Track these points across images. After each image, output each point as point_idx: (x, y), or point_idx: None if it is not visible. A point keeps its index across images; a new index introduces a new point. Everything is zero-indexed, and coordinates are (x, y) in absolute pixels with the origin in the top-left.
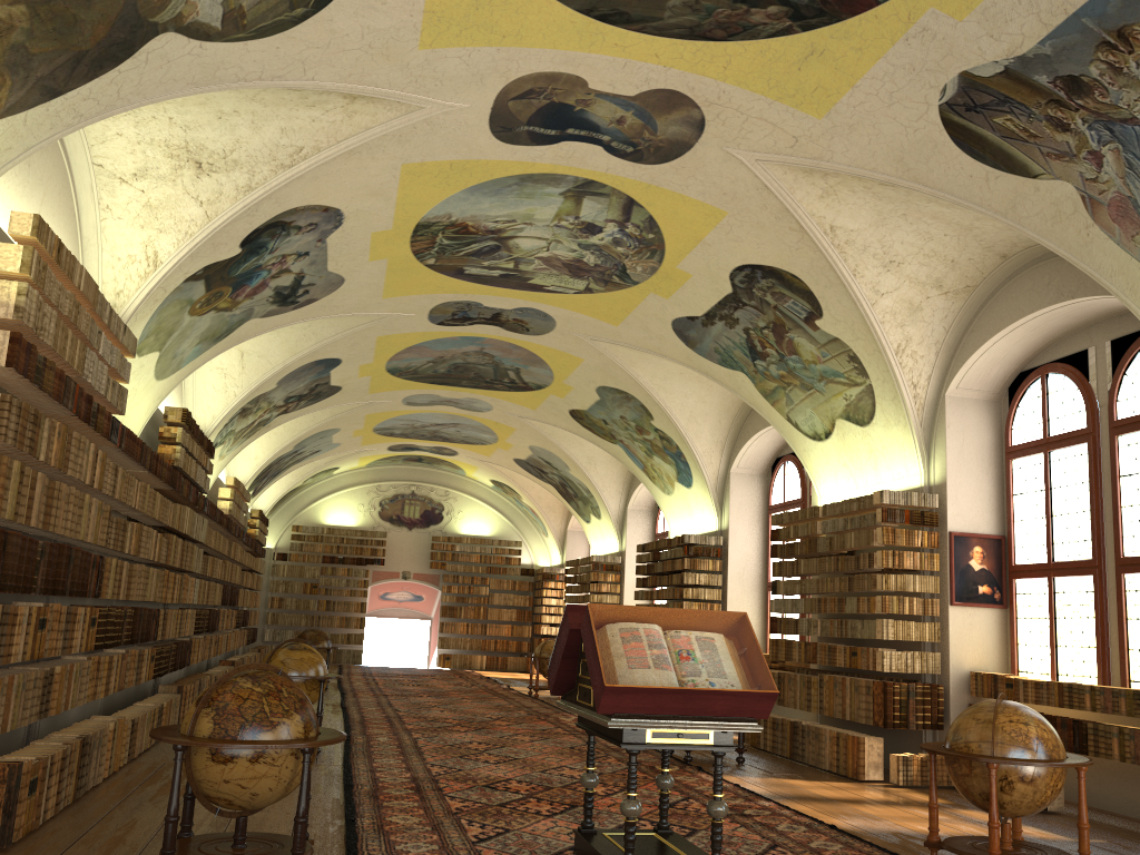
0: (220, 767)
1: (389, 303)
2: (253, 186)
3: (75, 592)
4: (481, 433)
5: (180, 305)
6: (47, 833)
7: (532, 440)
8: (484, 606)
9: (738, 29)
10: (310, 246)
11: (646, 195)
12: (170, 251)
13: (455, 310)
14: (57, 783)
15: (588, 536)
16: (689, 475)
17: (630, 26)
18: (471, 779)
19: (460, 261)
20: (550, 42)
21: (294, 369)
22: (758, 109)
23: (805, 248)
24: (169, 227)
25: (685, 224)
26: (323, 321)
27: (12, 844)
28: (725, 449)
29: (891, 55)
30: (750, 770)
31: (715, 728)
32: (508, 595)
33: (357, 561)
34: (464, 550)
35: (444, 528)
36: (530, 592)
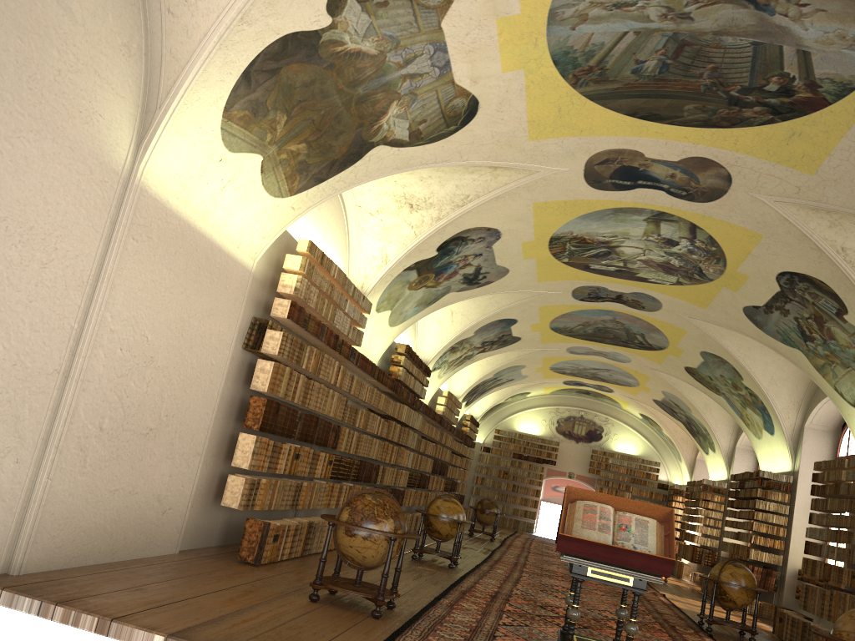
0: (348, 538)
1: (542, 285)
2: (440, 217)
3: (318, 443)
4: (626, 378)
5: (402, 284)
6: (280, 565)
7: (663, 386)
8: None
9: (737, 121)
10: (481, 250)
11: (703, 222)
12: (394, 253)
13: (589, 291)
14: (291, 541)
15: (707, 464)
16: (772, 425)
17: (663, 121)
18: (533, 601)
19: (585, 260)
20: (612, 132)
21: (484, 324)
22: (766, 169)
23: (825, 262)
24: (394, 240)
25: (735, 241)
26: (501, 294)
27: (262, 565)
28: (801, 408)
29: (850, 135)
30: None
31: (630, 575)
32: (645, 501)
33: (537, 460)
34: (615, 463)
35: (602, 445)
36: (664, 502)
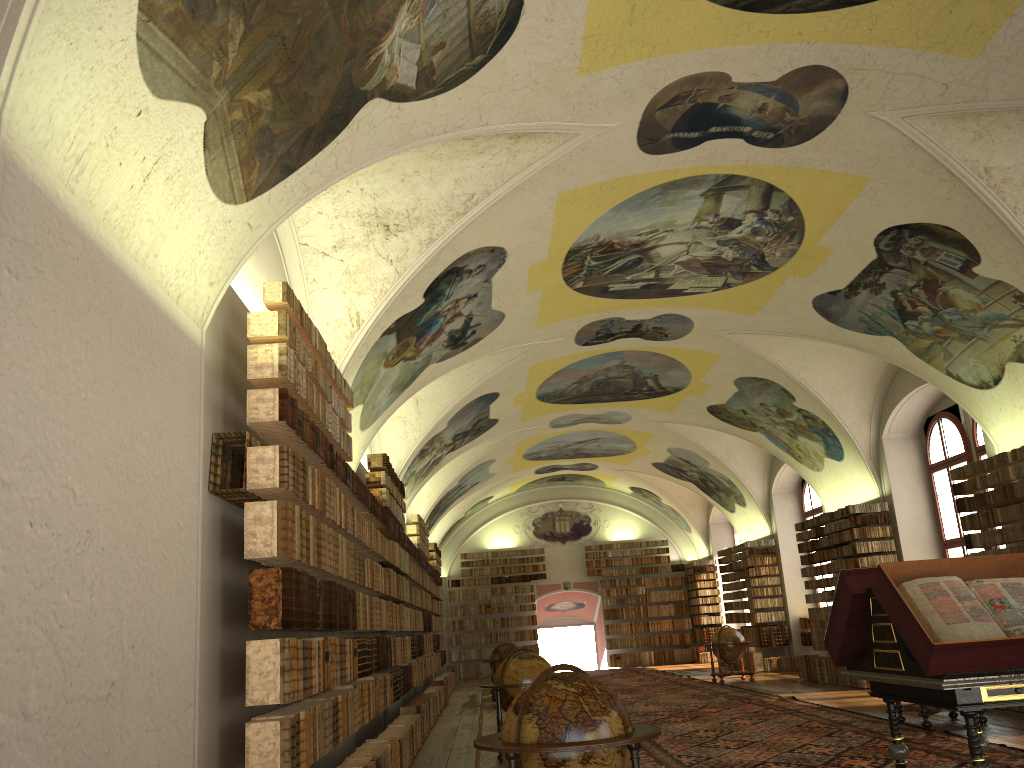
0: None
1: (541, 332)
2: (433, 238)
3: (343, 625)
4: (620, 444)
5: (378, 359)
6: None
7: (670, 442)
8: (642, 604)
9: None
10: (478, 288)
11: (785, 178)
12: (369, 309)
13: (599, 328)
14: None
15: (734, 524)
16: (839, 449)
17: (775, 9)
18: (727, 766)
19: (605, 279)
20: (696, 44)
21: (461, 407)
22: (905, 64)
23: (957, 196)
24: (366, 288)
25: (825, 199)
26: (483, 359)
27: None
28: (872, 417)
29: None
30: (1000, 730)
31: None
32: (663, 591)
33: (522, 578)
34: (616, 555)
35: (594, 537)
36: (683, 586)
